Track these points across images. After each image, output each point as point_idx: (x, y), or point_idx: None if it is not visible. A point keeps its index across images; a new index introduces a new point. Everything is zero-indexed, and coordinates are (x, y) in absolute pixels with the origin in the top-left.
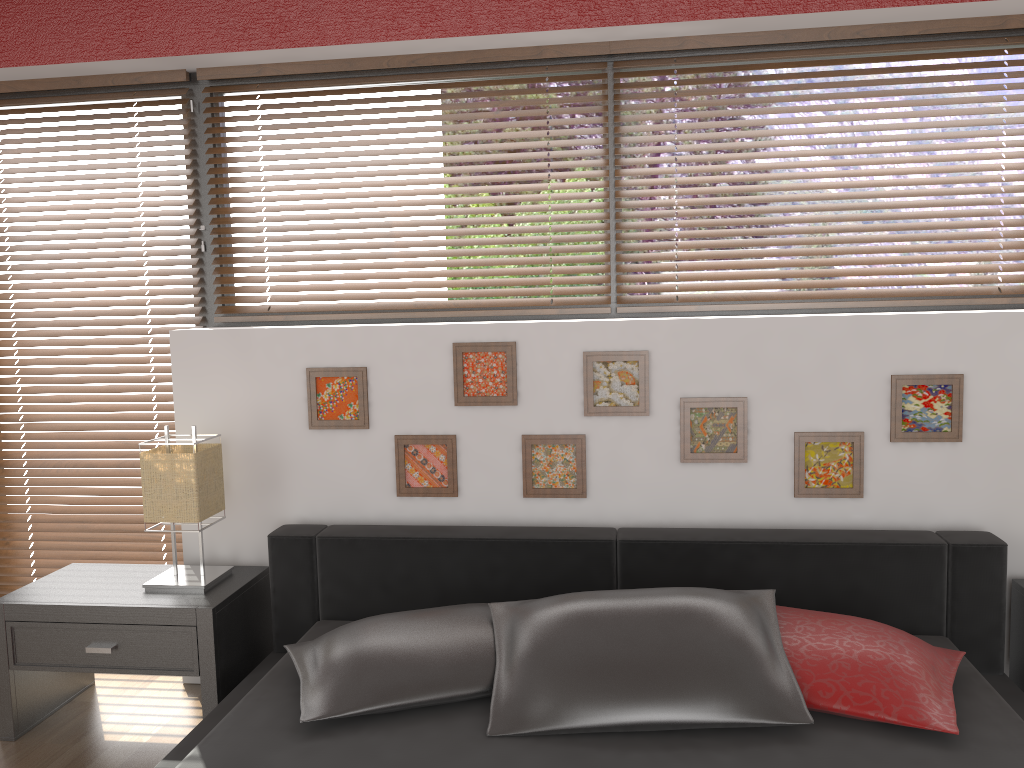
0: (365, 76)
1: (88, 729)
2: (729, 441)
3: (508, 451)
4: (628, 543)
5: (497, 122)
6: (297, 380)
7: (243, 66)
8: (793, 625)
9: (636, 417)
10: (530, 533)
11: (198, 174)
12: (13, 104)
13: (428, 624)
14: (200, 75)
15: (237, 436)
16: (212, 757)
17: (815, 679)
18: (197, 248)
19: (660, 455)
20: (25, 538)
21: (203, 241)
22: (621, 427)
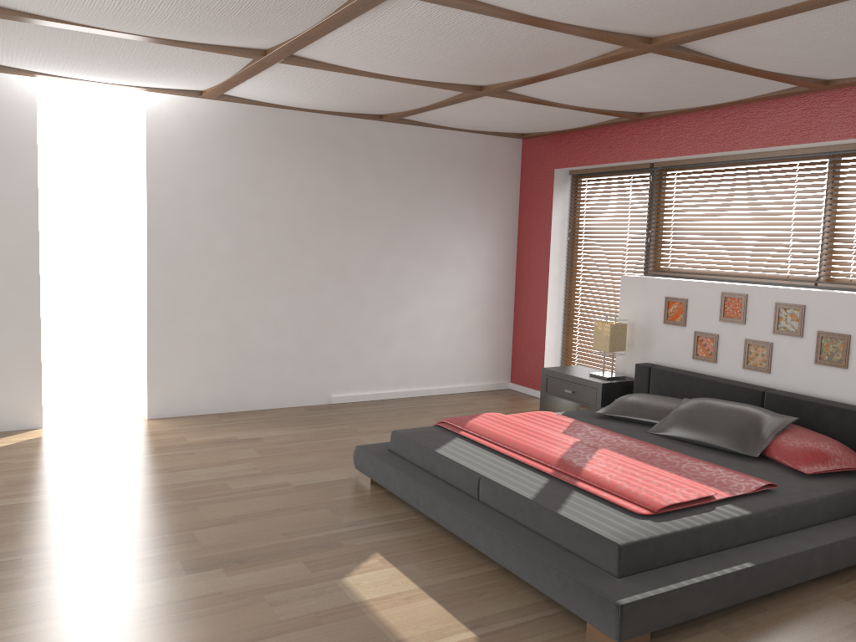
0: (720, 163)
1: None
2: (839, 356)
3: (739, 345)
4: (768, 394)
5: (773, 186)
6: (661, 301)
7: (670, 161)
8: (792, 431)
9: (796, 337)
10: (731, 382)
11: (651, 207)
12: (591, 177)
13: (656, 398)
14: (654, 165)
15: (638, 323)
16: (565, 413)
17: (775, 446)
18: (646, 240)
19: (805, 358)
20: (574, 357)
21: (649, 237)
22: (789, 341)
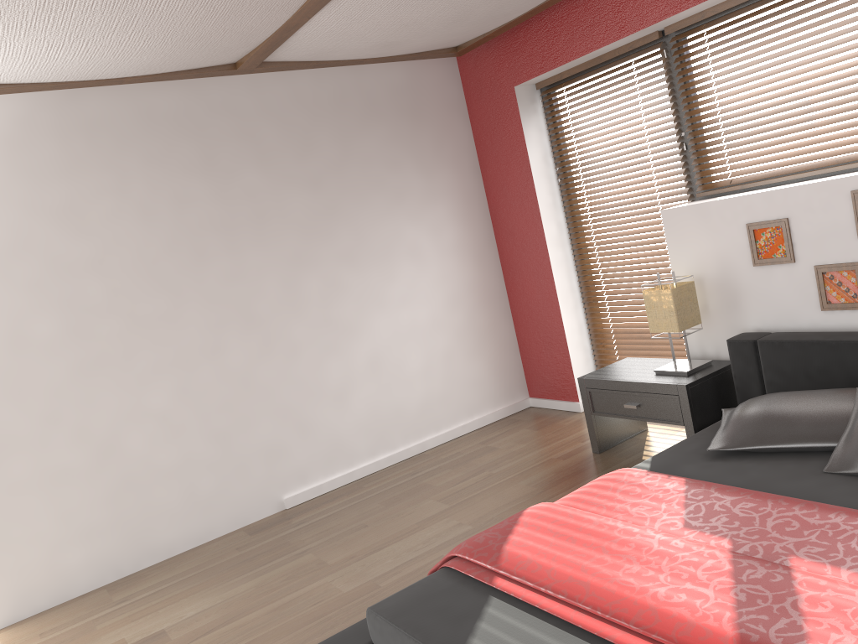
0: None
1: (635, 452)
2: None
3: None
4: None
5: None
6: (741, 233)
7: (691, 16)
8: None
9: None
10: None
11: (675, 98)
12: (570, 83)
13: (806, 399)
14: (666, 31)
15: (708, 275)
16: (655, 462)
17: None
18: (681, 149)
19: None
20: (611, 343)
21: (684, 143)
22: None
